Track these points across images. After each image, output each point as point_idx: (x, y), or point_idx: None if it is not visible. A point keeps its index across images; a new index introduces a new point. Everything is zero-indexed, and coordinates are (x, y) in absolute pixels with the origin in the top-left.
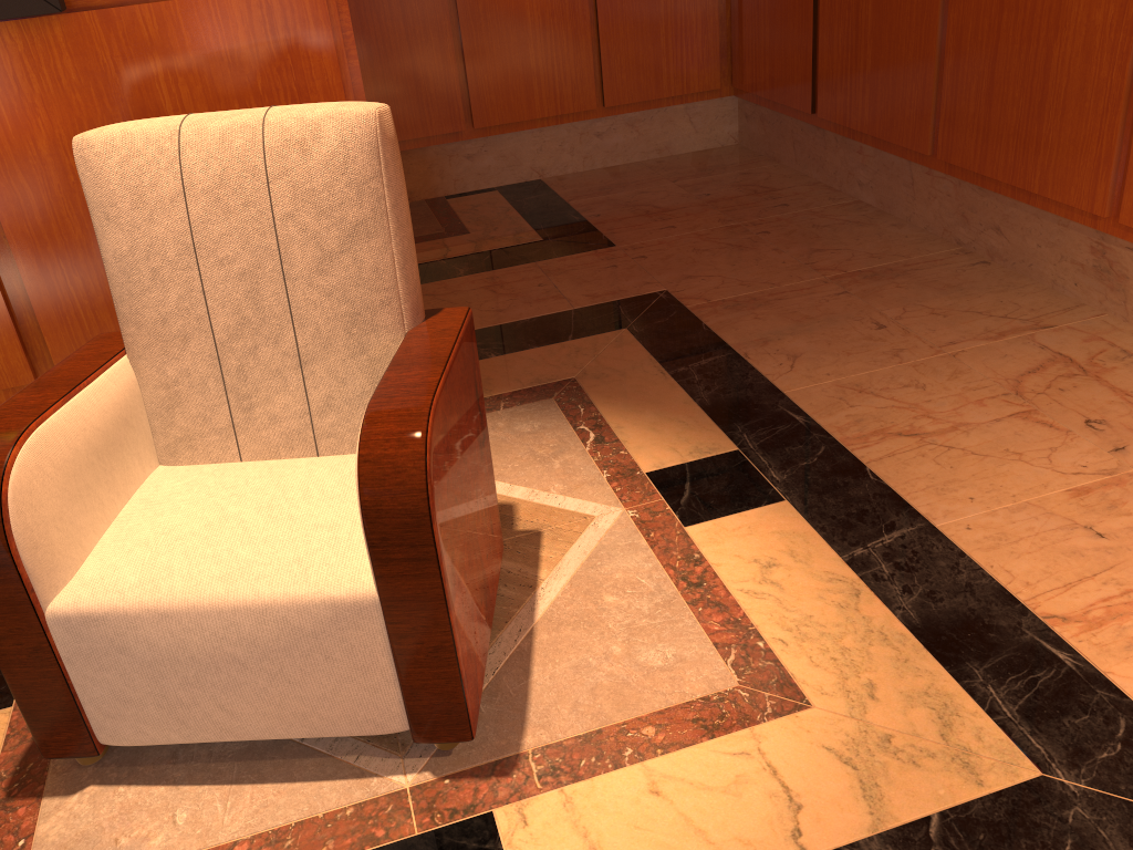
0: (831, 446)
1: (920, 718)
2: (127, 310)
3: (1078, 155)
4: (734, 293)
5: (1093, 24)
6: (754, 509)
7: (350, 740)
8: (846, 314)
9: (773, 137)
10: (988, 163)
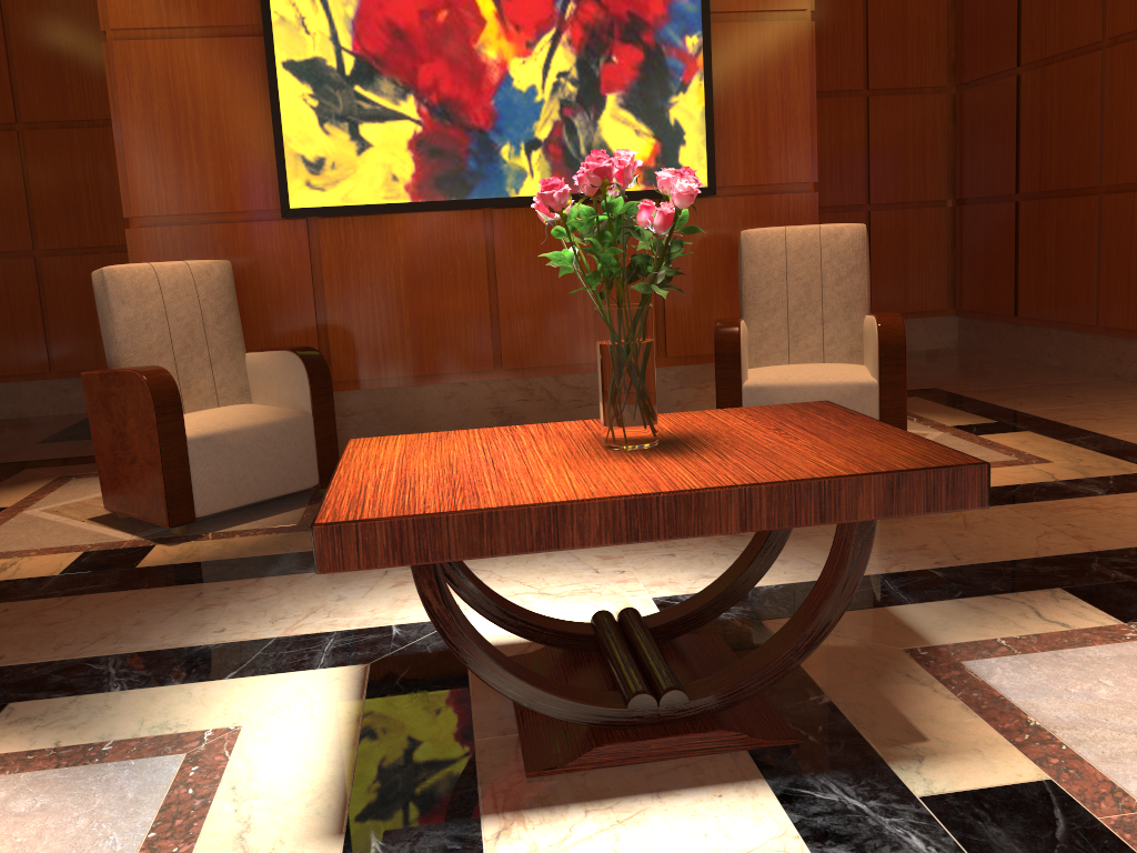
0: (1048, 421)
1: (1103, 463)
2: (750, 299)
3: None
4: (977, 388)
5: None
6: (1012, 432)
7: None
8: (1049, 394)
9: (985, 338)
10: (1130, 322)
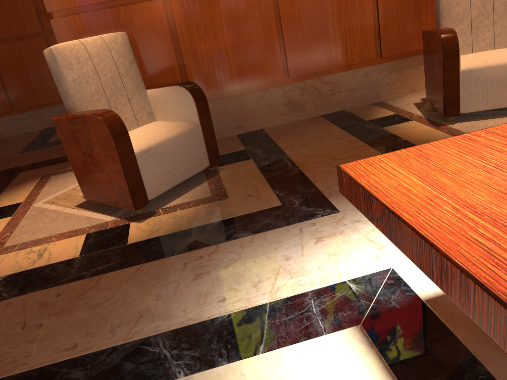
0: None
1: None
2: (446, 14)
3: None
4: None
5: None
6: None
7: None
8: None
9: None
10: None
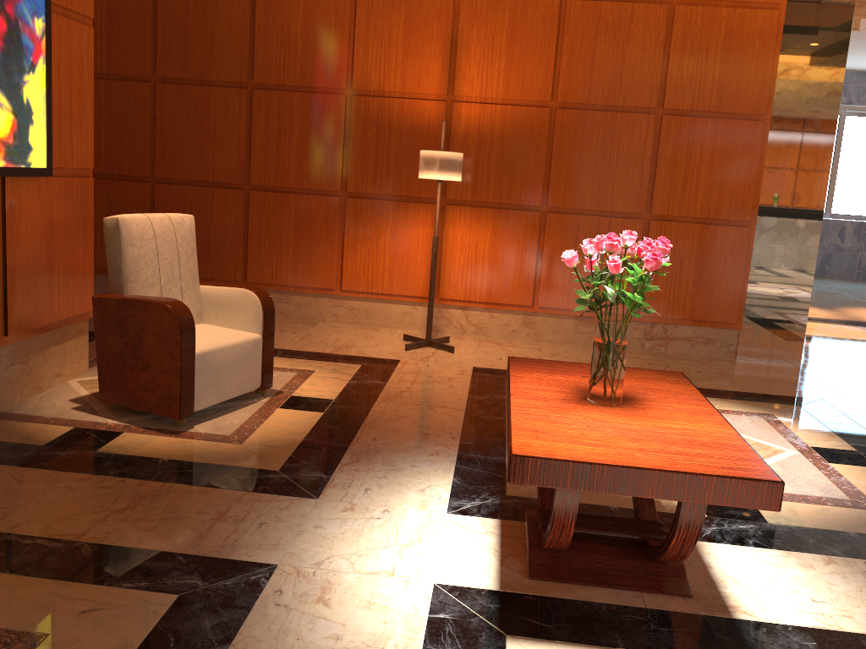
0: None
1: (334, 366)
2: (133, 277)
3: (227, 262)
4: None
5: (226, 220)
6: None
7: (239, 401)
8: None
9: None
10: None
